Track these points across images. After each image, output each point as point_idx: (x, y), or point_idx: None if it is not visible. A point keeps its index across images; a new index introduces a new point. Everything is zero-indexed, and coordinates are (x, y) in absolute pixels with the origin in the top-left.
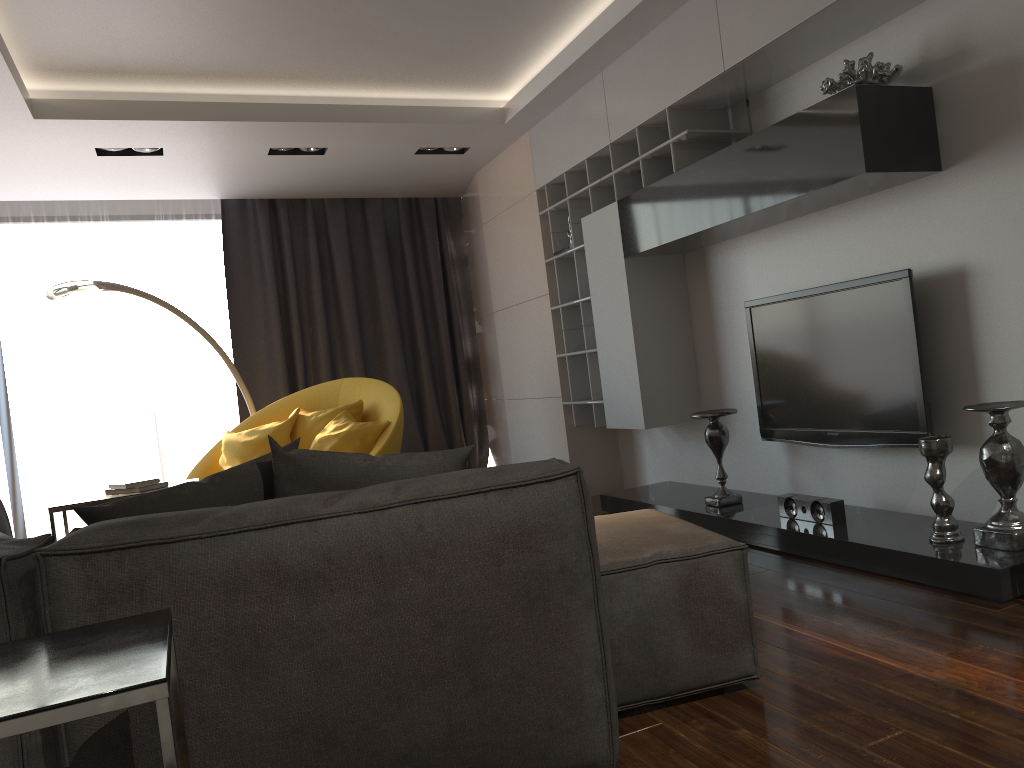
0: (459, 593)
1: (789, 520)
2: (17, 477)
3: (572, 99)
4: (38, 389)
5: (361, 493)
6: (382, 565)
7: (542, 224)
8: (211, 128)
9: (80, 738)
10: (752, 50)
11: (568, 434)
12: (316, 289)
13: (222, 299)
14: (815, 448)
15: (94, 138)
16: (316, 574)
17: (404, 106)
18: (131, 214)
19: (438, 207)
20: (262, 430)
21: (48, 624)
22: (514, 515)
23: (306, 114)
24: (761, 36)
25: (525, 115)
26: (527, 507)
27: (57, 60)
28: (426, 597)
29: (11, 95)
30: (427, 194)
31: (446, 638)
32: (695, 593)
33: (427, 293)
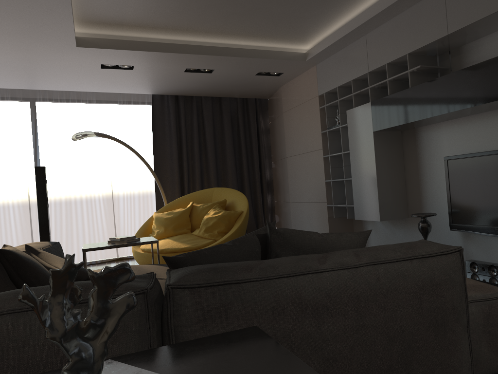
0: (400, 320)
1: (474, 274)
2: None
3: (345, 49)
4: (57, 186)
5: (337, 256)
6: (358, 301)
7: (320, 113)
8: (161, 56)
9: None
10: (468, 23)
11: (329, 221)
12: (196, 142)
13: (148, 145)
14: (481, 236)
15: (102, 59)
16: (322, 305)
17: (257, 49)
18: (106, 100)
19: (256, 103)
20: (175, 212)
21: (172, 330)
22: (428, 274)
23: (209, 51)
24: (474, 16)
25: (317, 57)
26: (434, 269)
27: (92, 16)
28: (383, 322)
29: (69, 33)
30: (253, 96)
31: (394, 347)
32: (492, 320)
33: (249, 146)
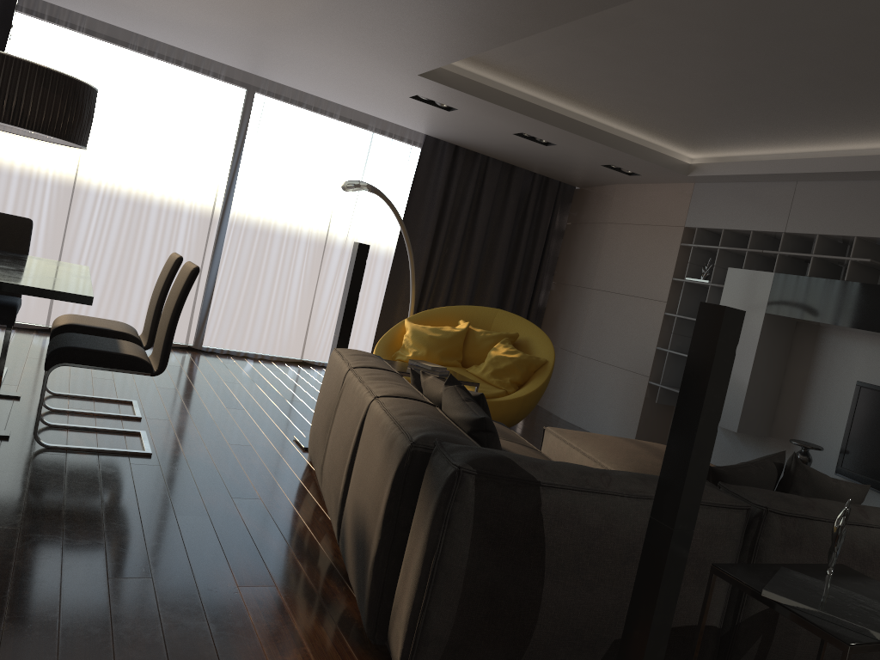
0: None
1: None
2: (215, 291)
3: (755, 185)
4: (250, 230)
5: (874, 513)
6: None
7: (679, 252)
8: (510, 115)
9: (754, 610)
10: None
11: (644, 404)
12: (462, 222)
13: None
14: (873, 493)
15: (429, 92)
16: (868, 557)
17: (633, 142)
18: (353, 119)
19: (559, 189)
20: (444, 331)
21: (758, 546)
22: None
23: (575, 128)
24: None
25: (708, 177)
26: None
27: None
28: None
29: (433, 65)
30: (561, 179)
31: None
32: None
33: (529, 249)
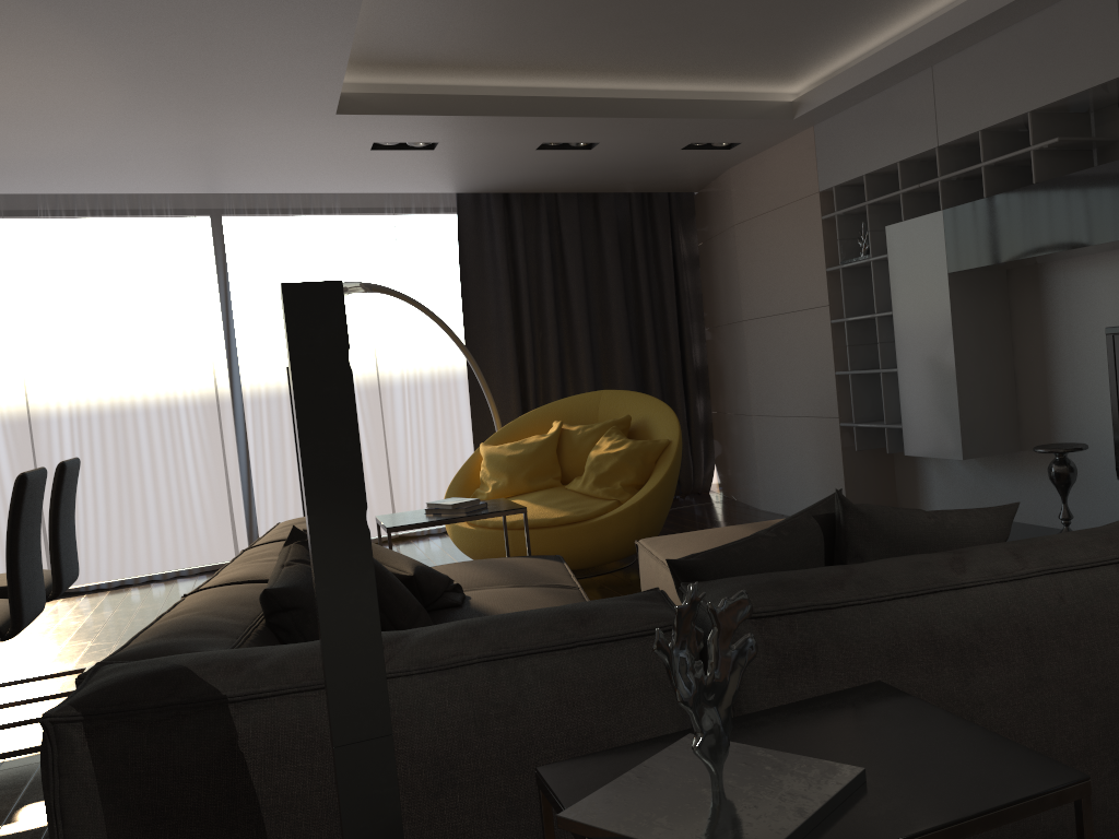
0: (1102, 669)
1: None
2: (252, 482)
3: (883, 95)
4: (272, 391)
5: (982, 559)
6: (1030, 638)
7: (824, 229)
8: (499, 123)
9: None
10: None
11: (844, 458)
12: (548, 290)
13: (449, 299)
14: None
15: (379, 133)
16: (969, 645)
17: (693, 100)
18: (362, 207)
19: (671, 203)
20: (527, 444)
21: None
22: None
23: (596, 109)
24: None
25: (820, 110)
26: None
27: (372, 53)
28: (1072, 673)
29: (330, 91)
30: (664, 189)
31: (1092, 716)
32: None
33: (657, 296)
